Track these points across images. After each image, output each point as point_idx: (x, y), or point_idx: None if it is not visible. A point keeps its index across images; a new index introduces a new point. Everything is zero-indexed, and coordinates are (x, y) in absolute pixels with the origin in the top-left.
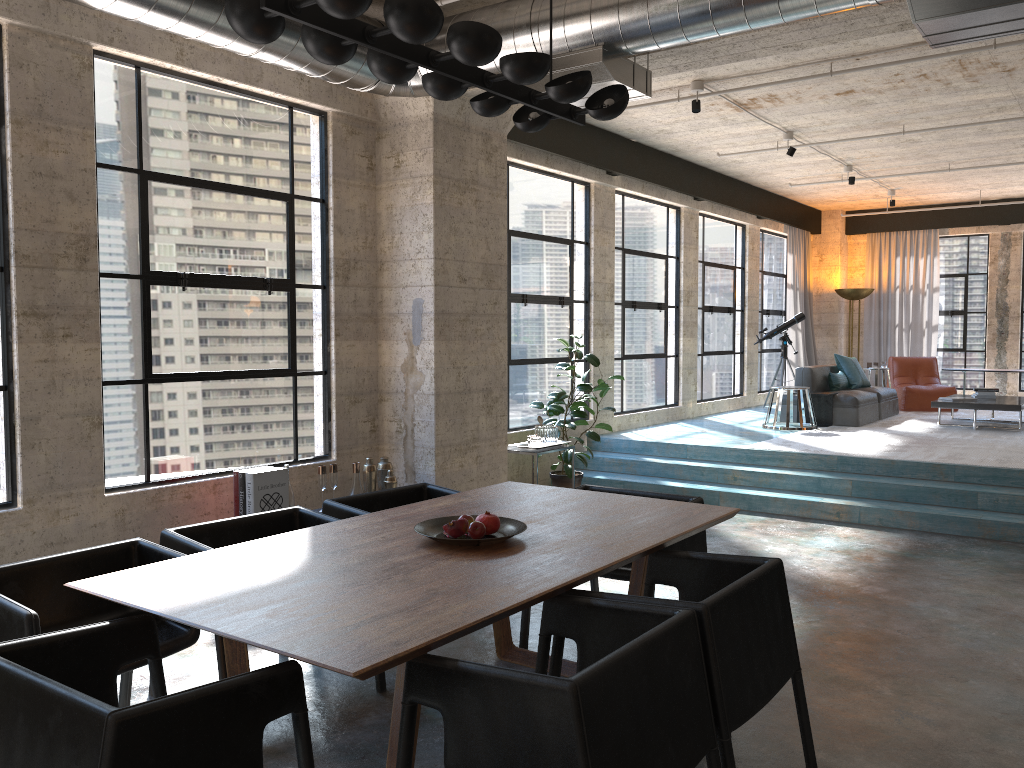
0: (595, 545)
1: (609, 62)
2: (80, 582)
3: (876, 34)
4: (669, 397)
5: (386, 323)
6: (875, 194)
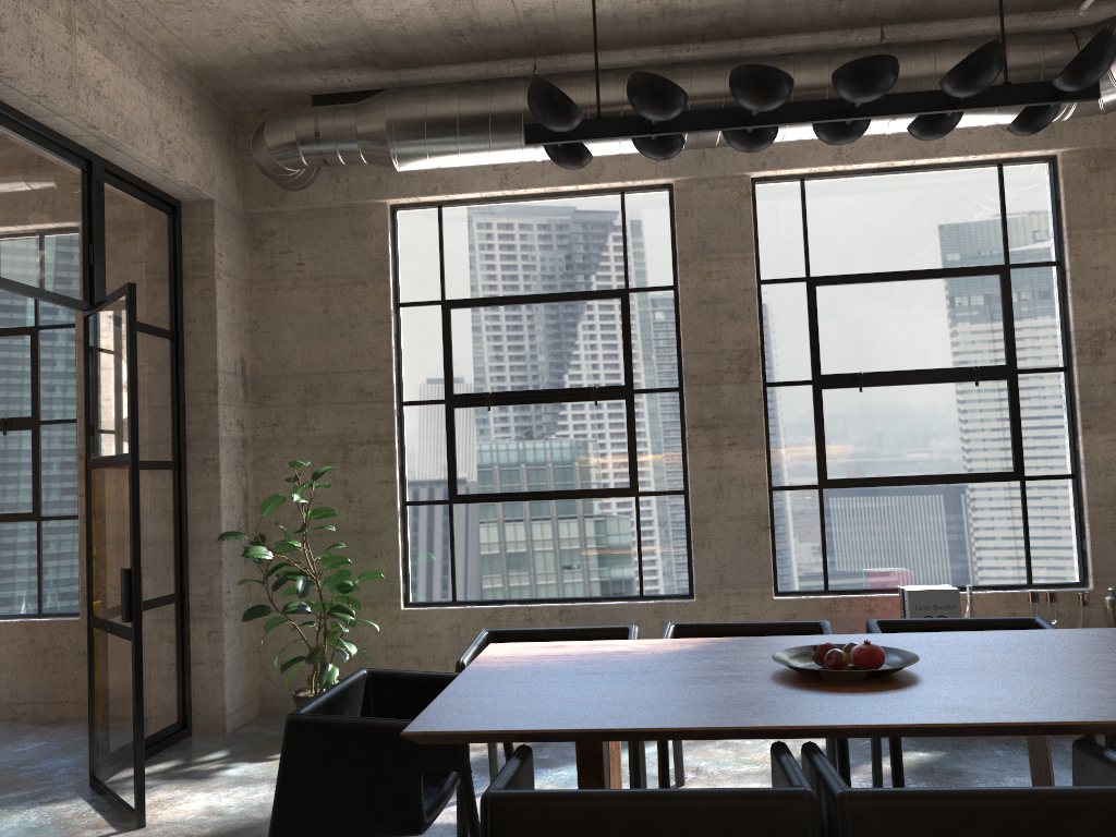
0: (948, 705)
1: None
2: (497, 644)
3: None
4: None
5: None
6: None
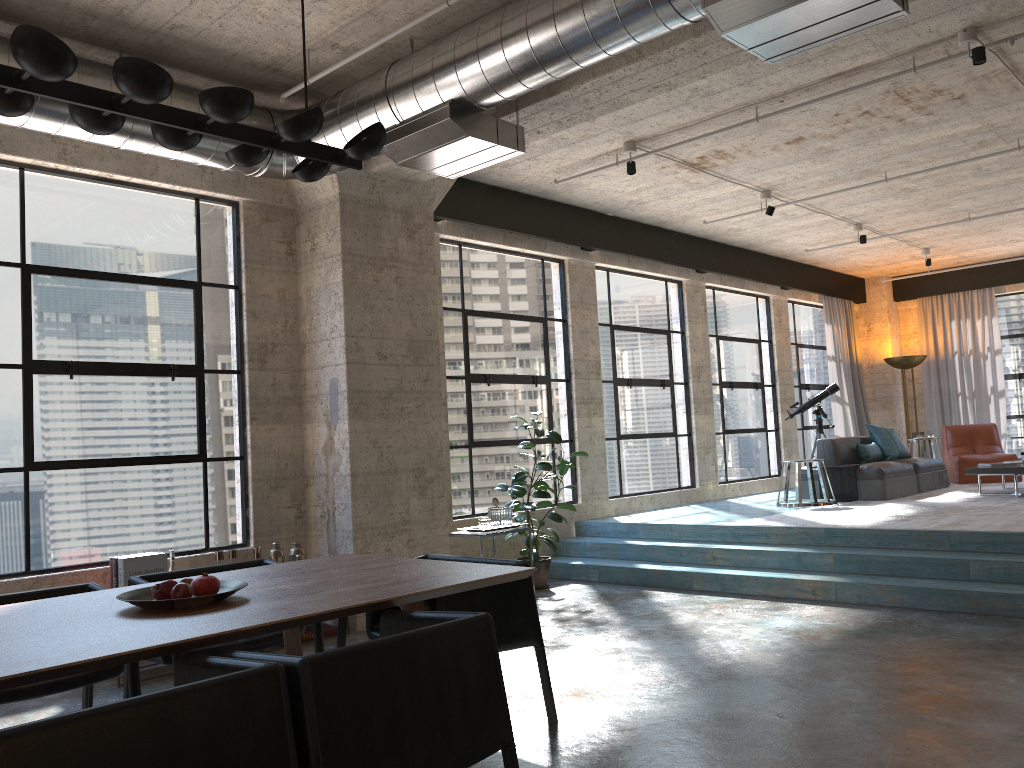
0: (299, 605)
1: (460, 118)
2: None
3: (740, 62)
4: (683, 478)
5: (309, 405)
6: (911, 255)
